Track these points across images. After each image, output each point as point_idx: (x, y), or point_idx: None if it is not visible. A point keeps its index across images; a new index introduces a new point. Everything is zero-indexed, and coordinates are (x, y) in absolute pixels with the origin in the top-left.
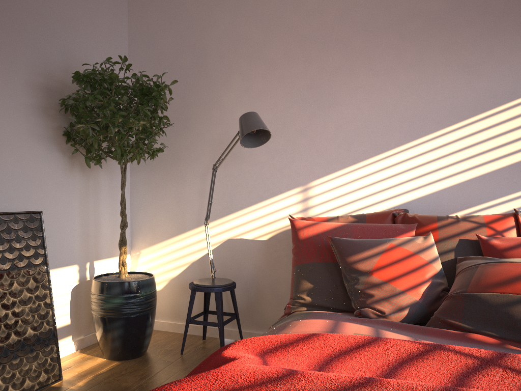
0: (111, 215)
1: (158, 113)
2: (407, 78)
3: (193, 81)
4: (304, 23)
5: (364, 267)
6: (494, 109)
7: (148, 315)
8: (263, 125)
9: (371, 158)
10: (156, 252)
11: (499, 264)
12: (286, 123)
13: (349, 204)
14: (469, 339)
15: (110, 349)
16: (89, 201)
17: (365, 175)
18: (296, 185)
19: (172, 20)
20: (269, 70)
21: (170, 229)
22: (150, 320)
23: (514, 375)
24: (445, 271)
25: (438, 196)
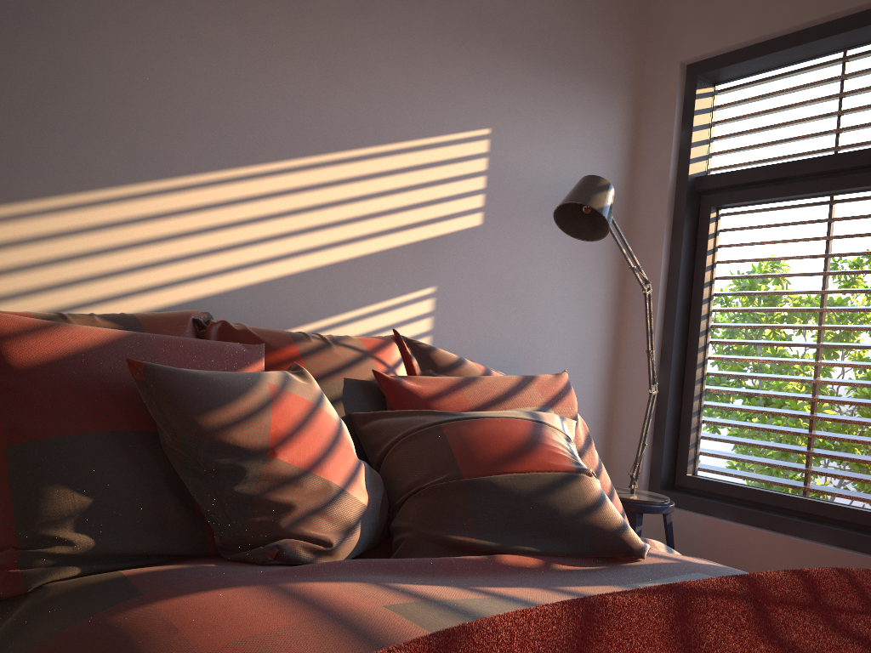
0: None
1: None
2: (219, 32)
3: None
4: None
5: (250, 438)
6: (357, 150)
7: None
8: None
9: (126, 186)
10: None
11: (479, 423)
12: None
13: (63, 288)
14: (505, 568)
15: None
16: None
17: (110, 224)
18: None
19: None
20: None
21: None
22: None
23: (798, 612)
24: None
25: (259, 294)
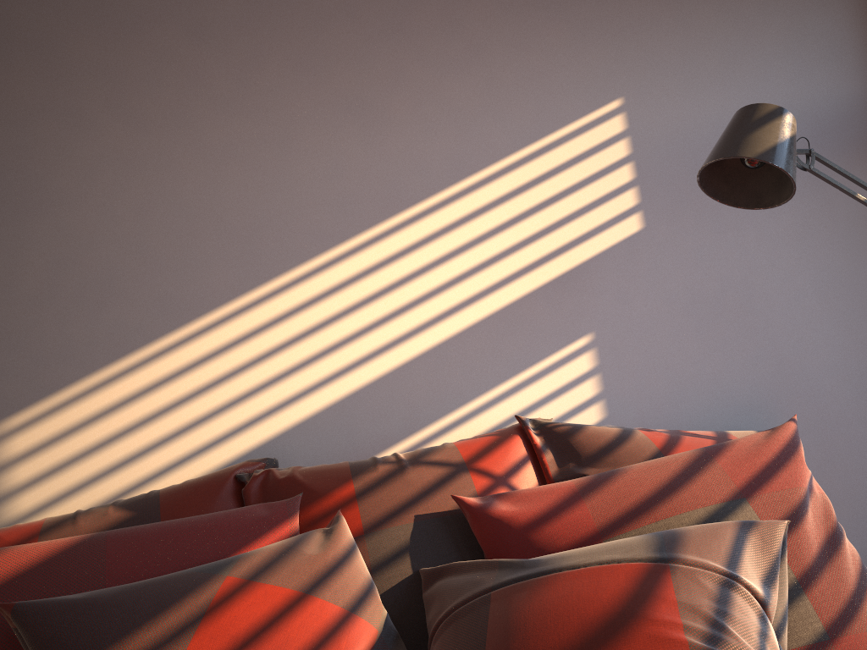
0: None
1: None
2: (224, 132)
3: None
4: None
5: None
6: (430, 199)
7: None
8: None
9: (161, 339)
10: None
11: (547, 583)
12: None
13: (119, 470)
14: None
15: None
16: None
17: (152, 386)
18: None
19: None
20: None
21: None
22: None
23: None
24: (398, 616)
25: (344, 414)
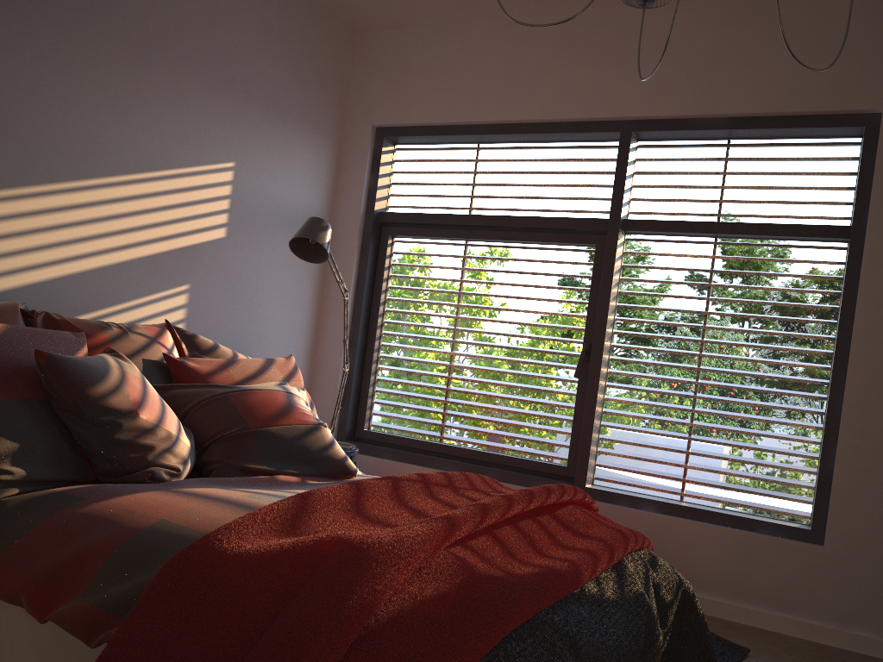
0: None
1: None
2: (34, 73)
3: None
4: None
5: (120, 403)
6: (136, 175)
7: None
8: None
9: None
10: None
11: (253, 393)
12: None
13: None
14: (281, 482)
15: None
16: None
17: None
18: None
19: None
20: None
21: None
22: None
23: (443, 488)
24: None
25: (57, 287)
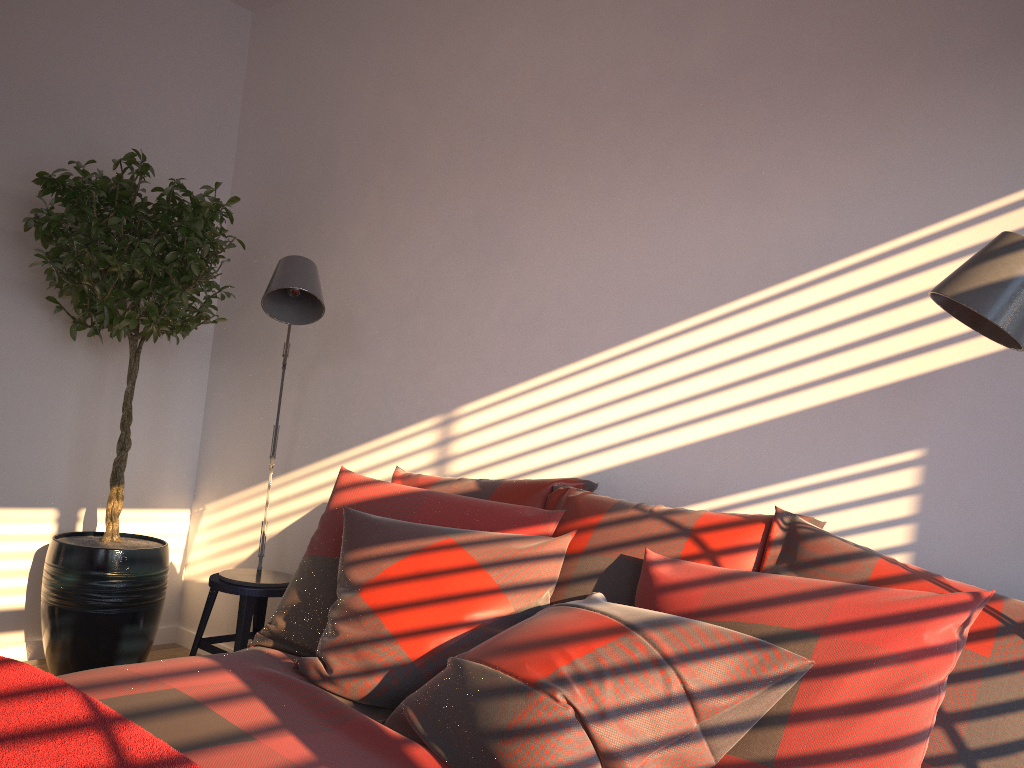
0: (152, 432)
1: (259, 259)
2: (638, 206)
3: (312, 203)
4: (483, 96)
5: (360, 575)
6: (791, 281)
7: (127, 616)
8: (301, 281)
9: (558, 369)
10: (224, 511)
11: (566, 611)
12: (433, 289)
13: (513, 460)
14: (399, 756)
15: (53, 665)
16: (103, 402)
17: (545, 404)
18: (434, 410)
19: (299, 93)
20: (421, 186)
21: (247, 471)
22: (132, 628)
23: None
24: None
25: (666, 463)
